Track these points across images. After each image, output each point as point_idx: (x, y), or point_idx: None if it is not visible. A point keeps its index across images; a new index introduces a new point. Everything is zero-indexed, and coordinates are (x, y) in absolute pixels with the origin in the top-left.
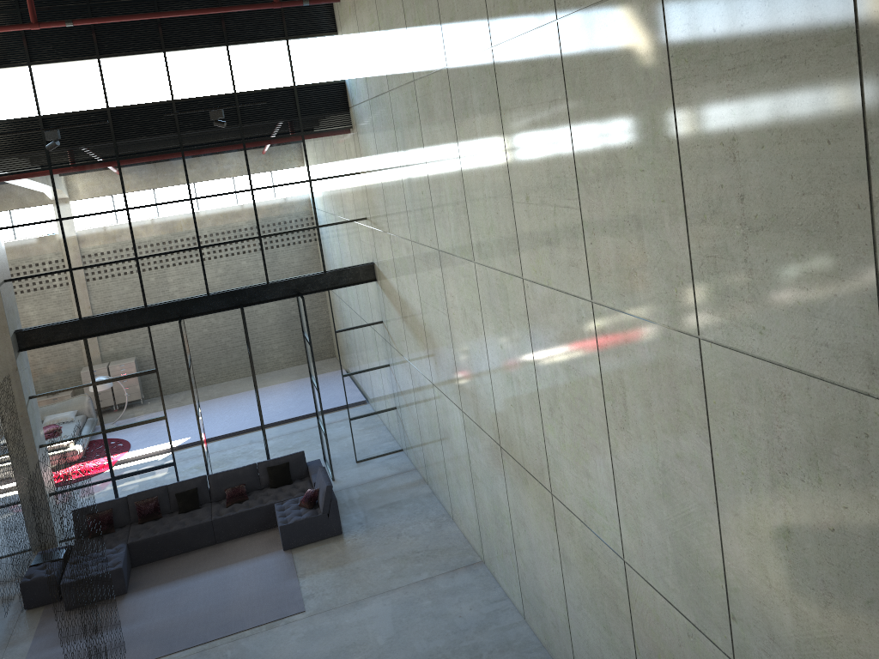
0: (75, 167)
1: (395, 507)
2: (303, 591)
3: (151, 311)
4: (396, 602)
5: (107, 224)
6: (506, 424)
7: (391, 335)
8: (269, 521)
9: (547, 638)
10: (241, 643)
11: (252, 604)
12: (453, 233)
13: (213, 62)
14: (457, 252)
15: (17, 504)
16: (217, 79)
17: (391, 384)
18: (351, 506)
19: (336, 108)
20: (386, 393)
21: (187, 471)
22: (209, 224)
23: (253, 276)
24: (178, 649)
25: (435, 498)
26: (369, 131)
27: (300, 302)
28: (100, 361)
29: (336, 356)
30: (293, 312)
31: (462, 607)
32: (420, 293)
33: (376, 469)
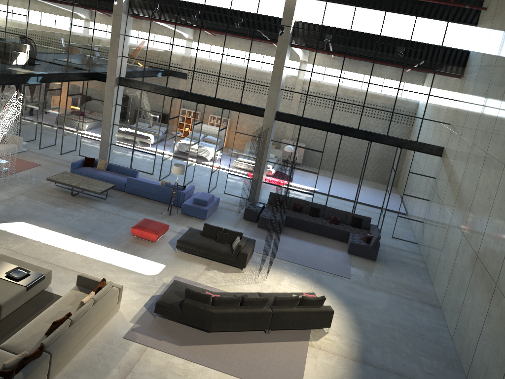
0: (326, 52)
1: (404, 264)
2: (351, 272)
3: (331, 125)
4: (391, 298)
5: (329, 81)
6: (486, 246)
7: (437, 186)
8: (345, 238)
9: (460, 350)
10: (320, 275)
11: (328, 264)
12: (499, 147)
13: (406, 22)
14: (496, 157)
15: (254, 178)
16: (404, 31)
17: (425, 210)
18: (383, 253)
19: (458, 63)
20: (421, 213)
21: (313, 202)
22: (371, 97)
23: (381, 129)
24: (296, 262)
25: (426, 271)
26: (472, 81)
27: (398, 150)
28: (302, 138)
29: (397, 187)
30: (385, 156)
31: (422, 317)
32: (465, 170)
33: (400, 245)
